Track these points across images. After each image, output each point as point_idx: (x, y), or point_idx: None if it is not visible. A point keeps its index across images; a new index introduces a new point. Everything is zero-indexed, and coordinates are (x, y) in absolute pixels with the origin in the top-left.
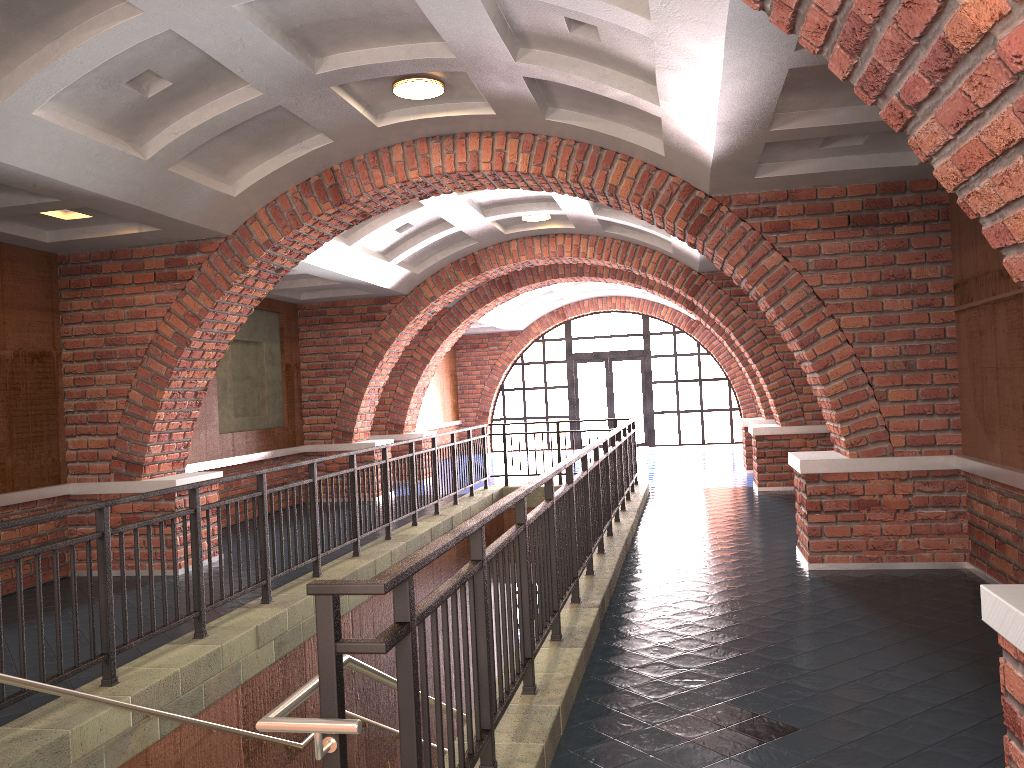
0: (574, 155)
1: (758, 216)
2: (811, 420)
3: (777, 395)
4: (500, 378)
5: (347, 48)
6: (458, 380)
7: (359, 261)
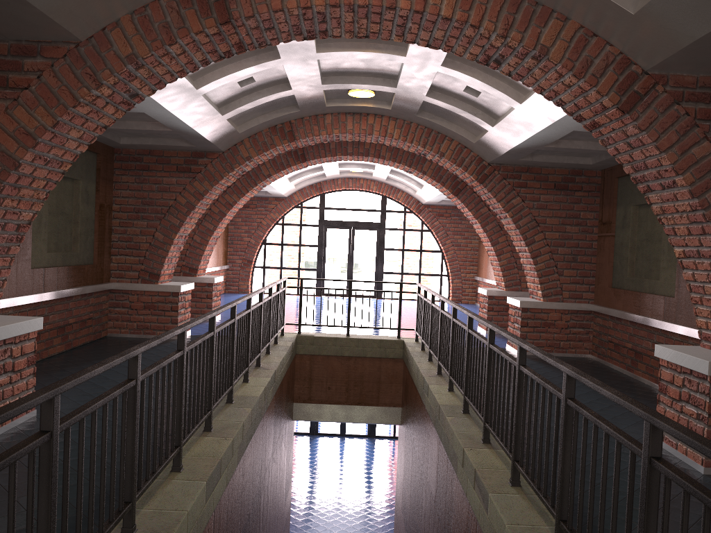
0: (505, 6)
1: (693, 101)
2: (567, 298)
3: (542, 275)
4: (264, 234)
5: None
6: (229, 232)
7: (199, 108)
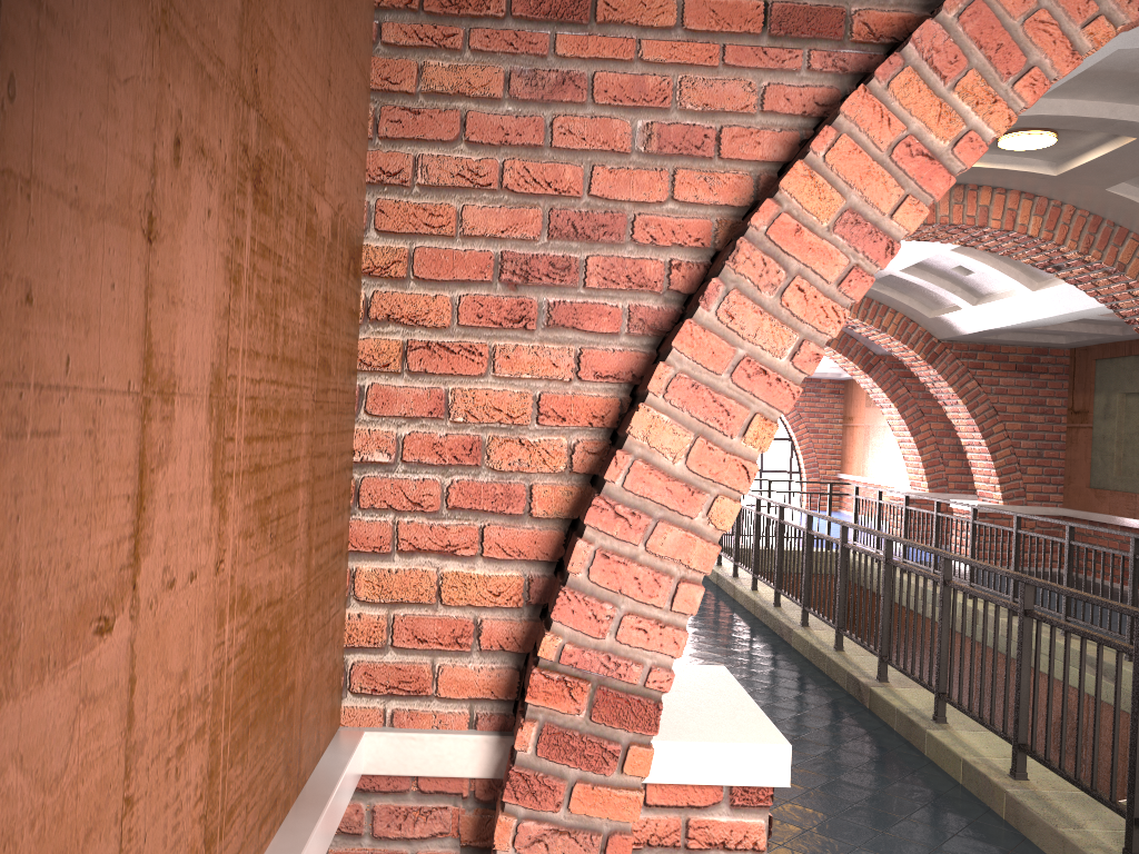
0: (1086, 226)
1: None
2: (1032, 501)
3: (1002, 473)
4: None
5: (1057, 95)
6: None
7: None
